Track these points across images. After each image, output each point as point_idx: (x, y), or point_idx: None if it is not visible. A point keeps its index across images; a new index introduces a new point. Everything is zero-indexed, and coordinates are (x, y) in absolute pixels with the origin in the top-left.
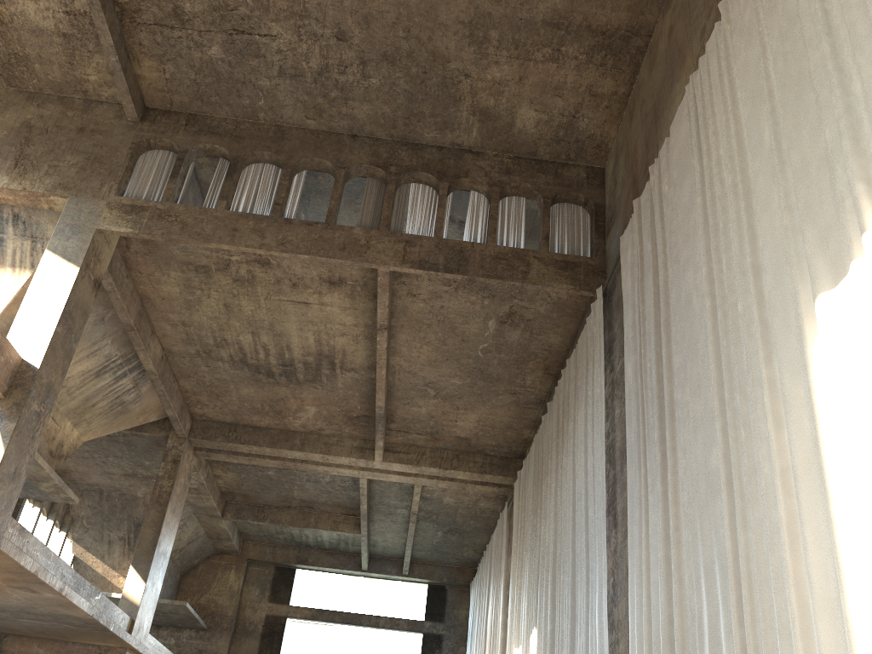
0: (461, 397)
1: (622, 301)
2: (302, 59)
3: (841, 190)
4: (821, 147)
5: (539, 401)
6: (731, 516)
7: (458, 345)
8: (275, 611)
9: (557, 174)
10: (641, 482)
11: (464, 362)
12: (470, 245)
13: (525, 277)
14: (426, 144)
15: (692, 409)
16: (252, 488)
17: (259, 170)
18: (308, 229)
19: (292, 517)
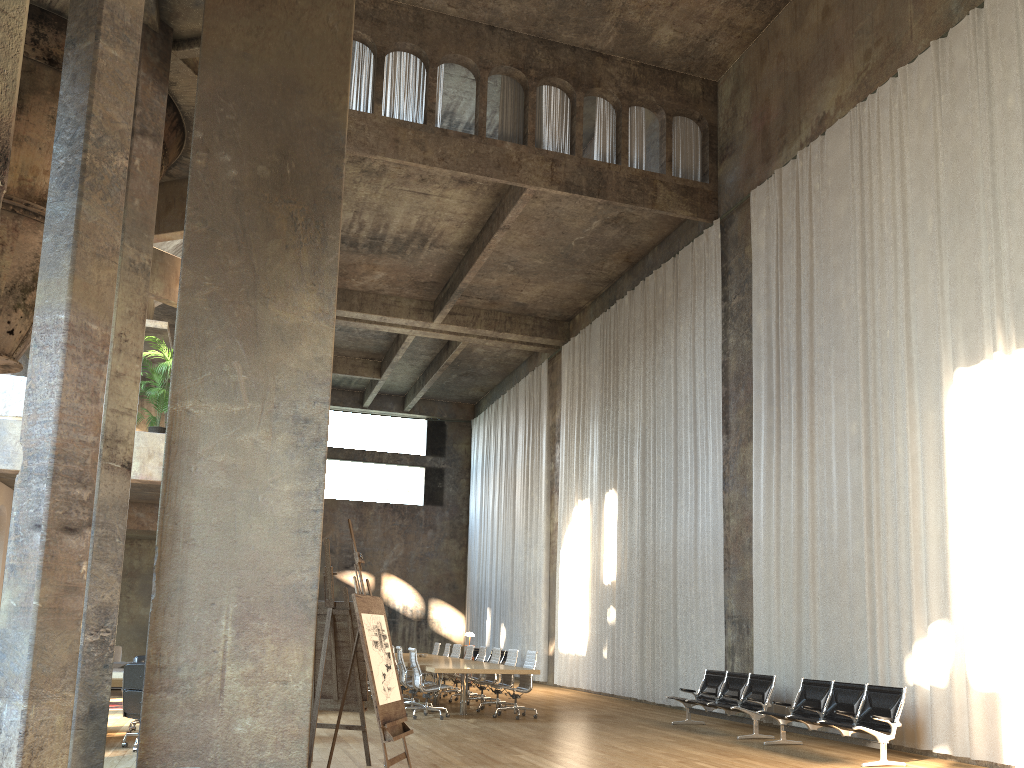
0: (537, 273)
1: (741, 243)
2: None
3: (983, 310)
4: (972, 268)
5: (608, 281)
6: (867, 470)
7: (556, 236)
8: None
9: (677, 88)
10: (774, 418)
11: (555, 248)
12: (607, 167)
13: (654, 202)
14: (560, 43)
15: (835, 386)
16: None
17: (397, 59)
18: (464, 143)
19: None
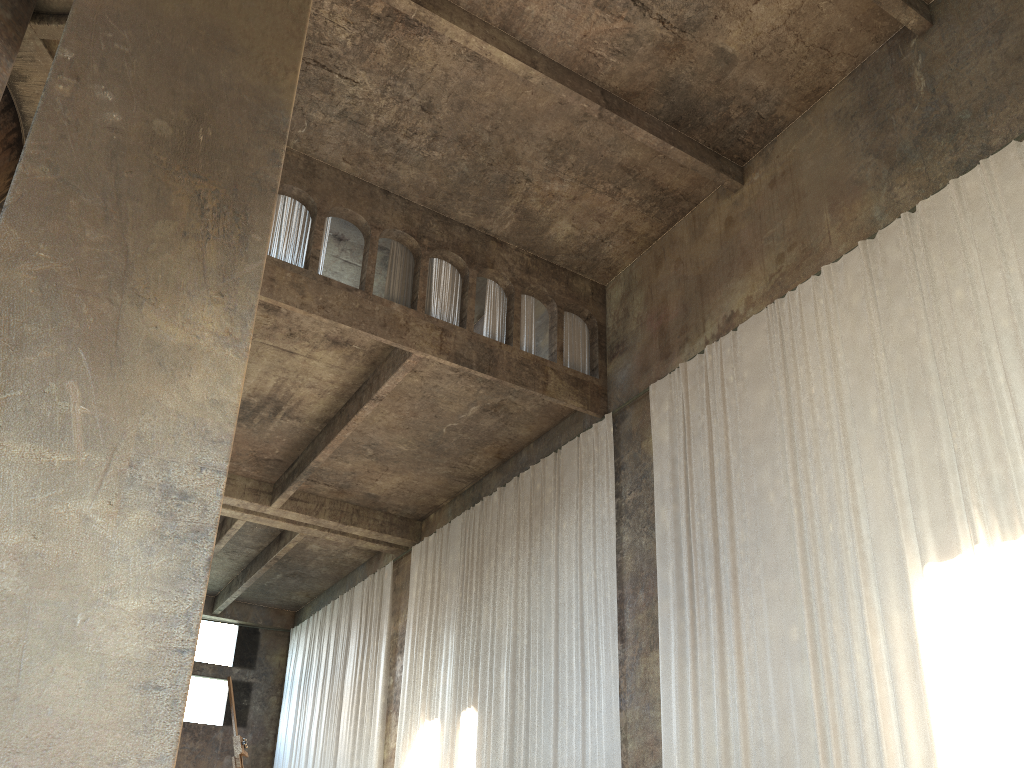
0: (398, 461)
1: (637, 437)
2: (374, 111)
3: (954, 500)
4: (933, 457)
5: (473, 477)
6: (816, 682)
7: (428, 419)
8: None
9: (568, 284)
10: (688, 622)
11: (423, 433)
12: (498, 345)
13: (545, 388)
14: (455, 220)
15: (767, 585)
16: None
17: (280, 202)
18: (348, 295)
19: None
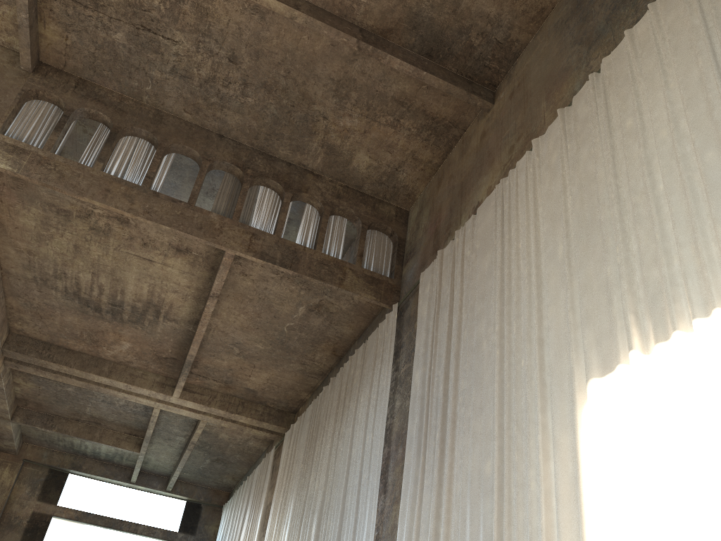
0: (260, 359)
1: (413, 320)
2: (195, 66)
3: (615, 313)
4: (602, 276)
5: (321, 373)
6: (499, 513)
7: (270, 319)
8: (42, 509)
9: (374, 208)
10: (419, 467)
11: (271, 333)
12: (302, 248)
13: (341, 283)
14: (278, 158)
15: (473, 425)
16: (47, 399)
17: (134, 142)
18: (172, 205)
19: (79, 429)
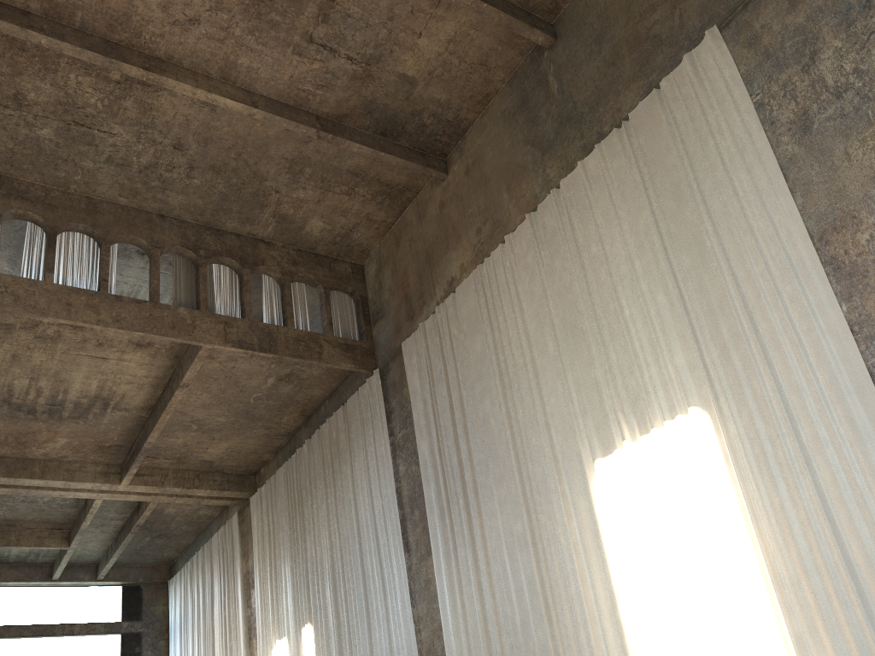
0: (221, 430)
1: (399, 386)
2: (134, 154)
3: (607, 409)
4: (591, 377)
5: (287, 433)
6: (537, 562)
7: (235, 393)
8: None
9: (331, 268)
10: (448, 529)
11: (235, 405)
12: (276, 328)
13: (320, 357)
14: (226, 230)
15: (497, 492)
16: None
17: (70, 238)
18: (139, 307)
19: None
